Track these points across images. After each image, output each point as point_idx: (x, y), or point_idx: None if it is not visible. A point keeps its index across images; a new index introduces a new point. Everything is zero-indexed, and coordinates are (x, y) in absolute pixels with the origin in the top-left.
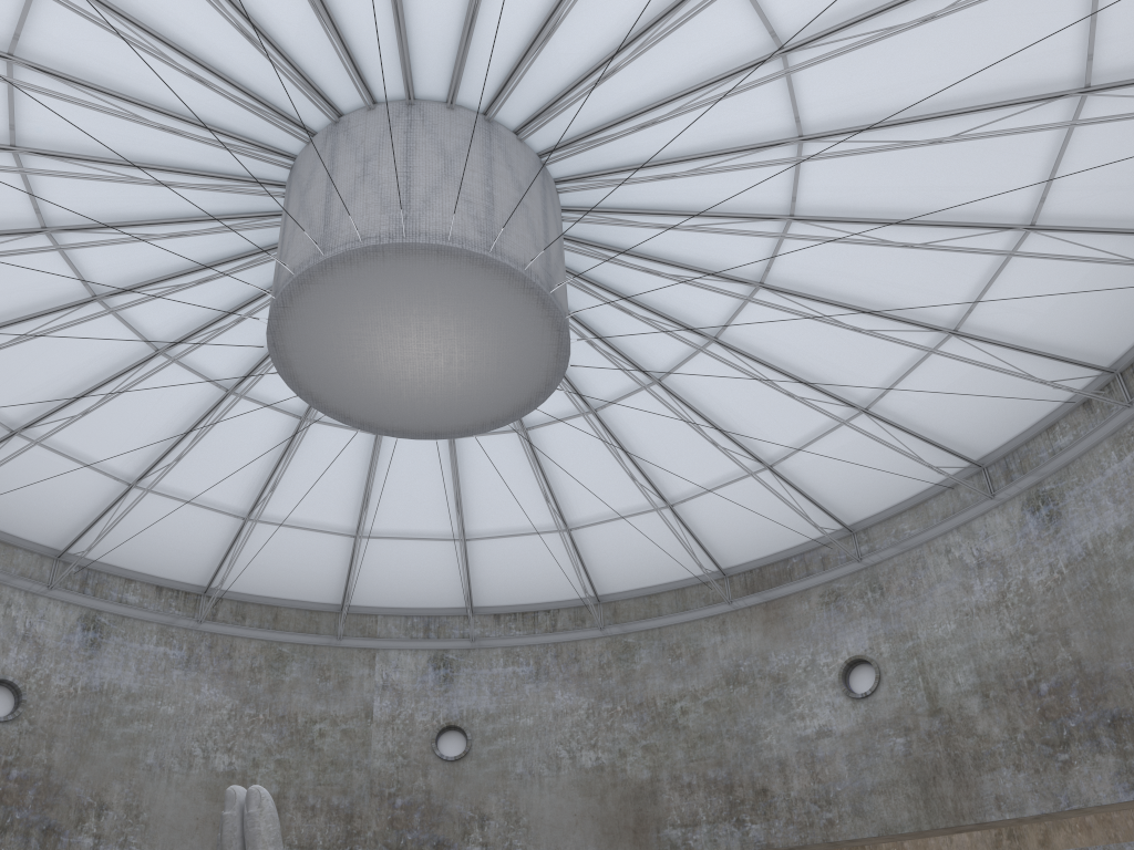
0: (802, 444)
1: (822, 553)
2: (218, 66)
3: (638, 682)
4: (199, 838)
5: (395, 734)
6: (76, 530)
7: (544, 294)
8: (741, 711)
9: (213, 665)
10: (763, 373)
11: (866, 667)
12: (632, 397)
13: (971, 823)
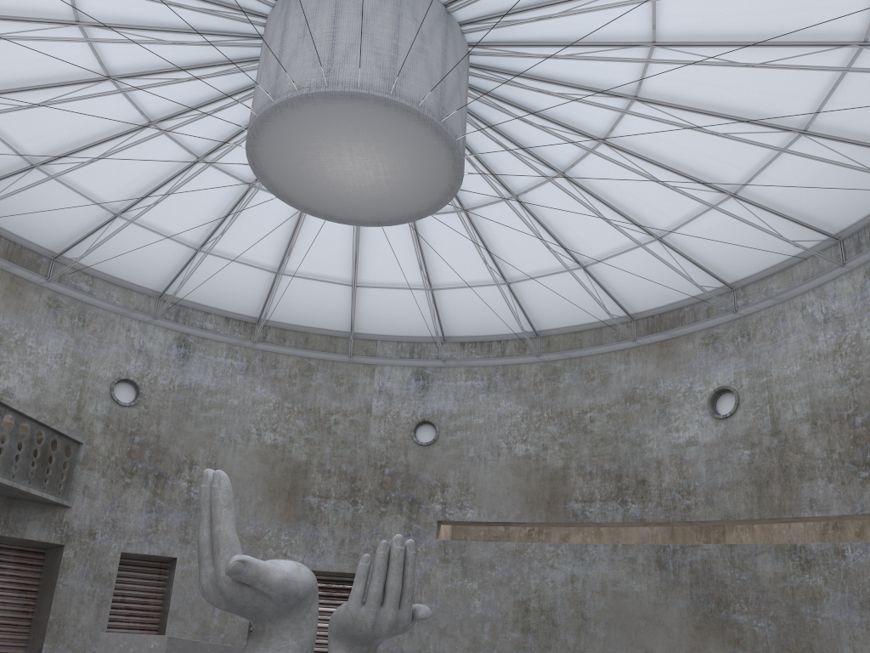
0: (685, 221)
1: (707, 305)
2: None
3: (560, 396)
4: (254, 486)
5: (386, 425)
6: (168, 279)
7: (435, 124)
8: (633, 422)
9: (263, 373)
10: (647, 166)
11: (730, 395)
12: (545, 186)
13: (789, 517)
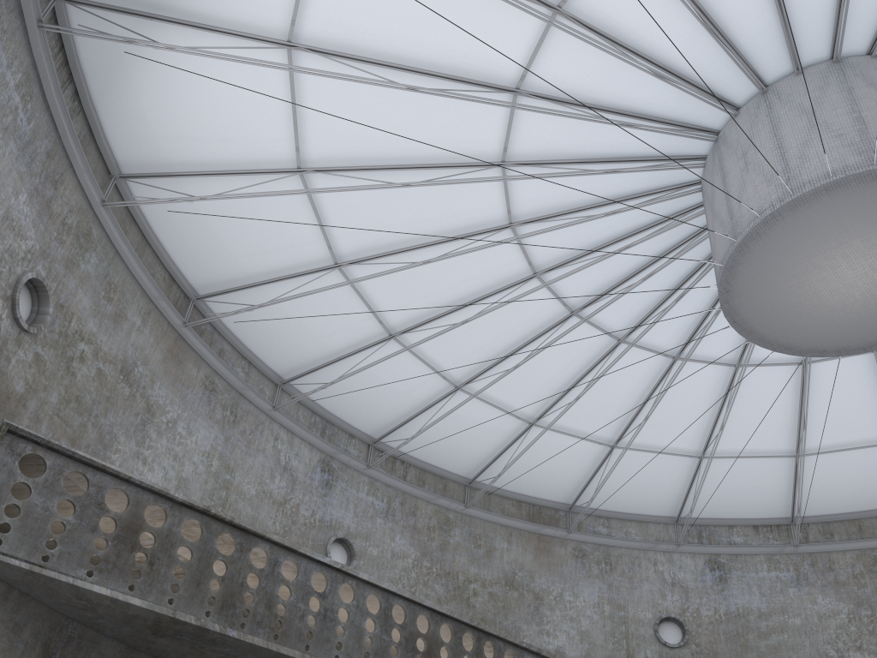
0: None
1: None
2: (622, 155)
3: None
4: None
5: None
6: (680, 500)
7: None
8: None
9: (819, 579)
10: None
11: None
12: None
13: None
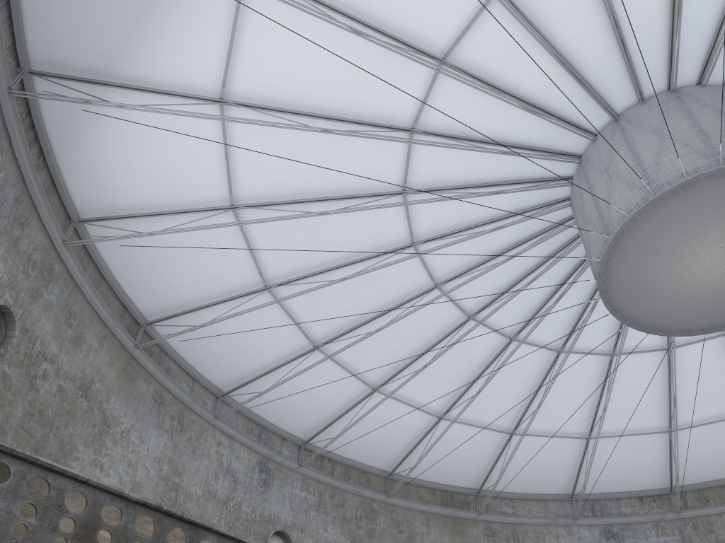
0: None
1: None
2: (503, 179)
3: None
4: None
5: None
6: (572, 478)
7: None
8: None
9: (702, 540)
10: None
11: None
12: None
13: None
